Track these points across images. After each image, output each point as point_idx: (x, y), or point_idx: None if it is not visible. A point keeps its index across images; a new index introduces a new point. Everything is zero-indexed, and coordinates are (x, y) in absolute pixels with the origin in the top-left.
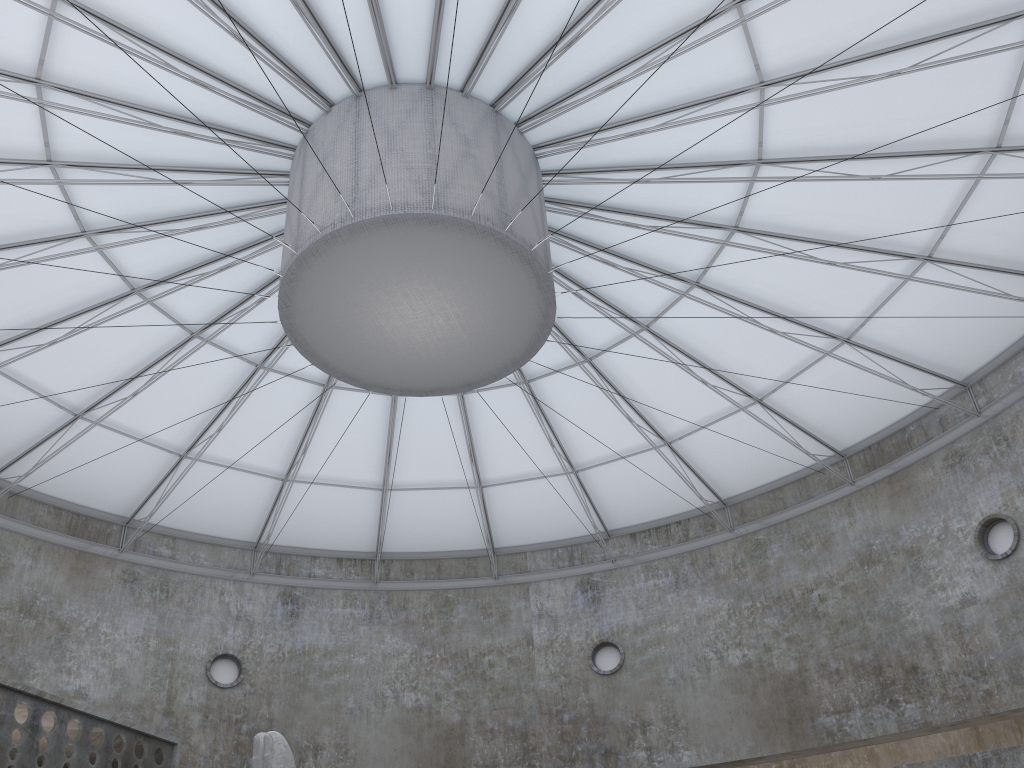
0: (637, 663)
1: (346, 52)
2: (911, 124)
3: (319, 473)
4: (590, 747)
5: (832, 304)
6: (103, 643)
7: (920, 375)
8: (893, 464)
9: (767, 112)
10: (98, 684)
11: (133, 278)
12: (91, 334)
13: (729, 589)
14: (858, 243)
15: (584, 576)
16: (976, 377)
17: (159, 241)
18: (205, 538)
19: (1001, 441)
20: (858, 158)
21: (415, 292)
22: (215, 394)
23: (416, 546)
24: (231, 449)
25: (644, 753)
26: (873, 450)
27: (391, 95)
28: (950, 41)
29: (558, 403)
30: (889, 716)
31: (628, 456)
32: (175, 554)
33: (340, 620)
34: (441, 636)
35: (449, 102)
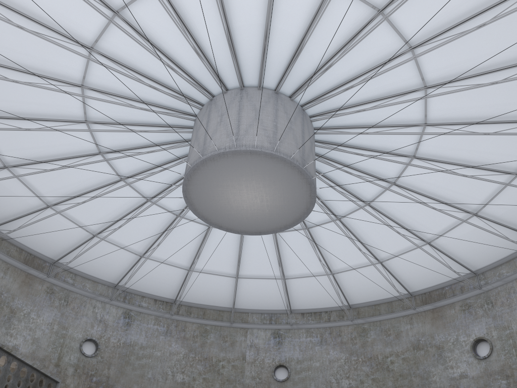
0: (296, 378)
1: (242, 68)
2: (484, 155)
3: (159, 256)
4: None
5: (426, 225)
6: (31, 323)
7: (456, 265)
8: (435, 303)
9: (423, 136)
10: (24, 344)
11: (101, 147)
12: (70, 168)
13: (346, 349)
14: (446, 201)
15: (275, 330)
16: (481, 271)
17: (121, 132)
18: (91, 277)
19: (489, 303)
20: (458, 165)
21: (251, 186)
22: (121, 209)
23: (195, 300)
24: (119, 236)
25: None
26: (426, 295)
27: (258, 92)
28: (511, 124)
29: (286, 245)
30: None
31: (312, 276)
32: (74, 283)
33: (151, 331)
34: (200, 348)
35: (284, 101)
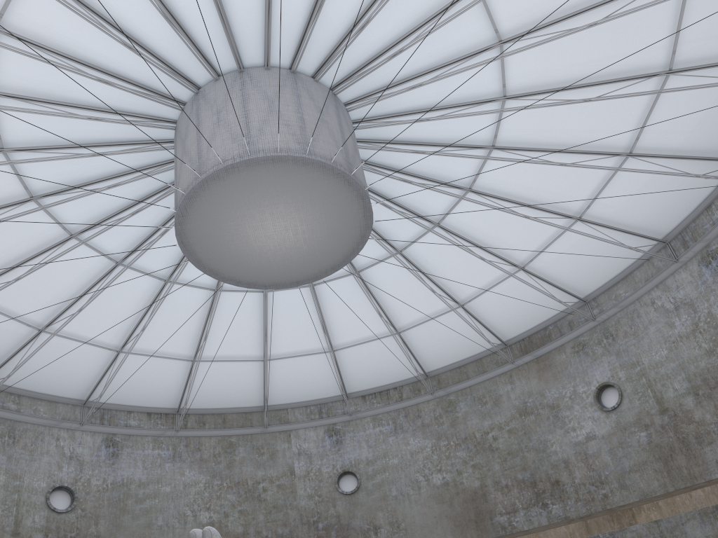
0: (369, 485)
1: (237, 39)
2: (584, 133)
3: (146, 347)
4: None
5: (517, 244)
6: None
7: (560, 293)
8: (539, 350)
9: (503, 116)
10: None
11: (33, 188)
12: None
13: (432, 433)
14: (540, 206)
15: (330, 425)
16: (592, 296)
17: (61, 161)
18: (44, 396)
19: (609, 336)
20: (551, 151)
21: (279, 212)
22: (78, 283)
23: (208, 404)
24: (81, 326)
25: None
26: (525, 341)
27: (267, 73)
28: (615, 85)
29: (330, 302)
30: (542, 514)
31: (370, 341)
32: (20, 408)
33: (150, 459)
34: (227, 470)
35: (307, 83)
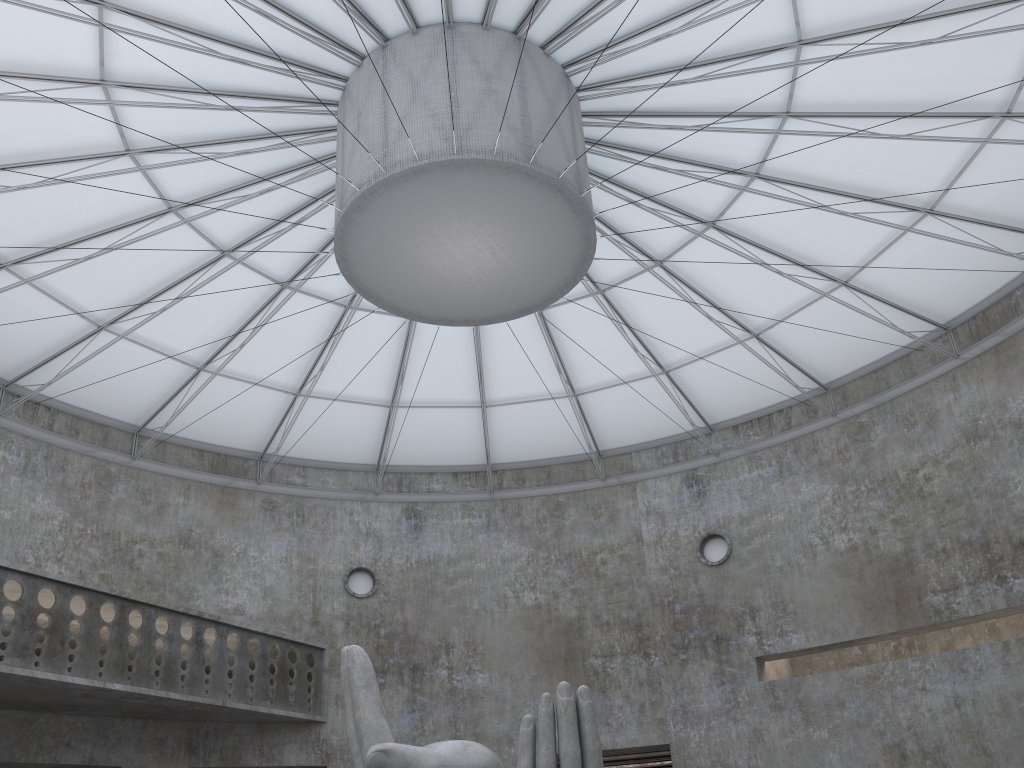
0: (744, 553)
1: (366, 6)
2: None
3: (421, 397)
4: (702, 634)
5: (908, 176)
6: (252, 565)
7: (1020, 237)
8: (999, 333)
9: None
10: (252, 601)
11: (221, 242)
12: (196, 296)
13: (833, 474)
14: (925, 109)
15: (689, 471)
16: None
17: (236, 206)
18: (331, 465)
19: None
20: (908, 22)
21: (457, 232)
22: (314, 336)
23: (525, 455)
24: (338, 384)
25: (754, 638)
26: (978, 320)
27: (414, 41)
28: None
29: (637, 308)
30: (997, 592)
31: (717, 352)
32: (306, 482)
33: (460, 530)
34: (555, 538)
35: (469, 39)
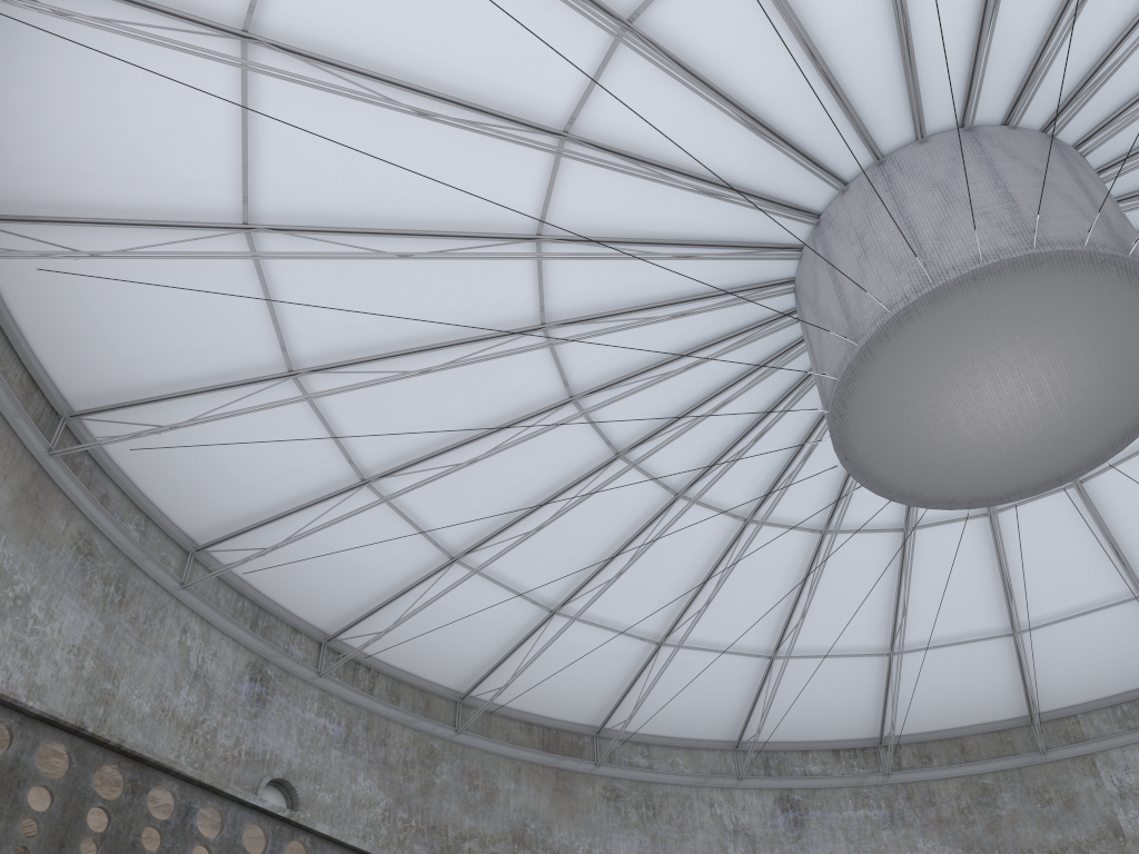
0: None
1: (864, 116)
2: None
3: (811, 644)
4: None
5: None
6: None
7: None
8: None
9: None
10: None
11: (616, 441)
12: (570, 514)
13: None
14: None
15: None
16: None
17: (645, 392)
18: (679, 741)
19: None
20: None
21: (1002, 364)
22: (696, 563)
23: (927, 724)
24: (711, 628)
25: None
26: None
27: (924, 149)
28: None
29: (1119, 505)
30: None
31: None
32: (652, 763)
33: (855, 825)
34: (990, 835)
35: (997, 137)
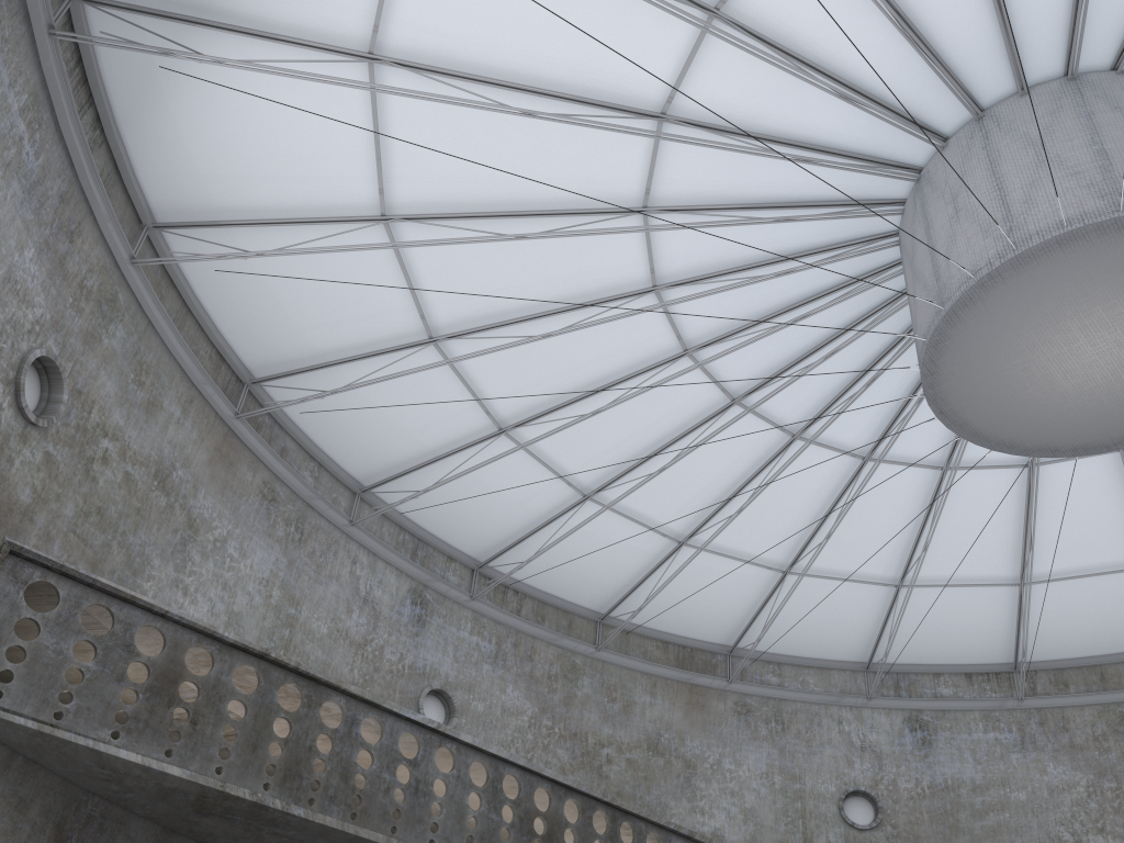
0: None
1: (961, 72)
2: None
3: (938, 573)
4: None
5: None
6: (729, 781)
7: None
8: None
9: None
10: (731, 825)
11: (732, 388)
12: (692, 455)
13: None
14: None
15: None
16: None
17: (757, 343)
18: (810, 661)
19: None
20: None
21: (1096, 321)
22: (817, 498)
23: (1065, 651)
24: (836, 558)
25: None
26: None
27: (1023, 102)
28: None
29: None
30: None
31: None
32: (783, 681)
33: (983, 747)
34: None
35: (1102, 86)
